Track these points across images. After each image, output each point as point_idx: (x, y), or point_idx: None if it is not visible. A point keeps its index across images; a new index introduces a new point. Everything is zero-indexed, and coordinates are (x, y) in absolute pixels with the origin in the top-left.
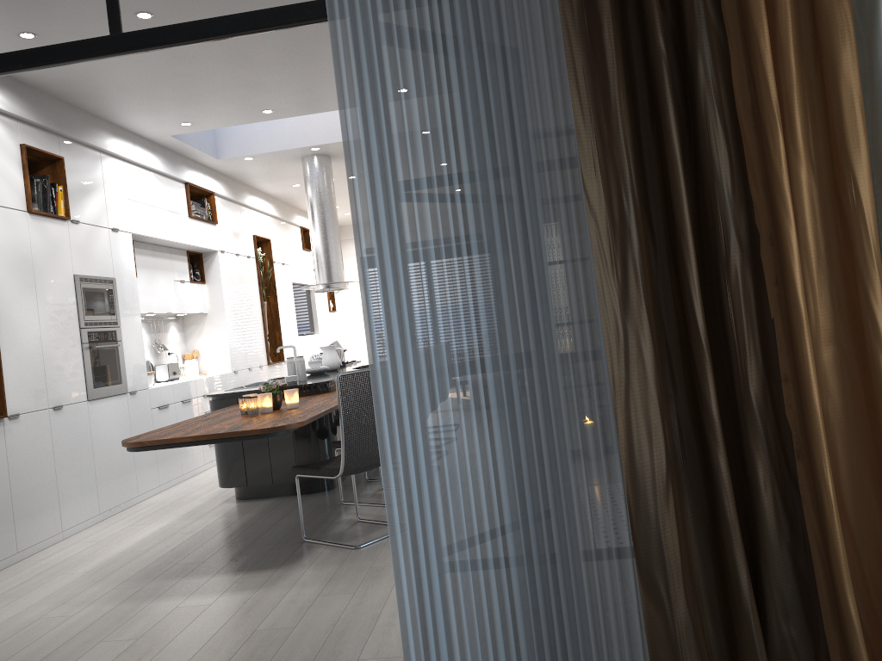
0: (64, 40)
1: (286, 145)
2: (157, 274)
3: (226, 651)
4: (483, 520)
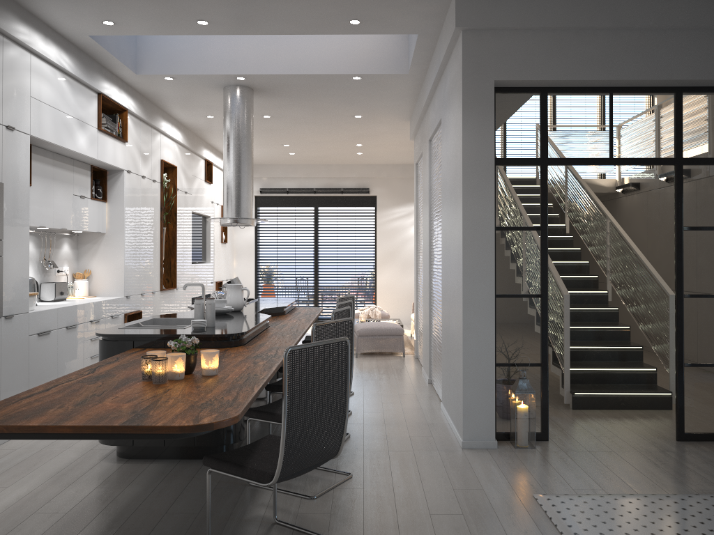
0: None
1: (211, 69)
2: (55, 185)
3: None
4: None
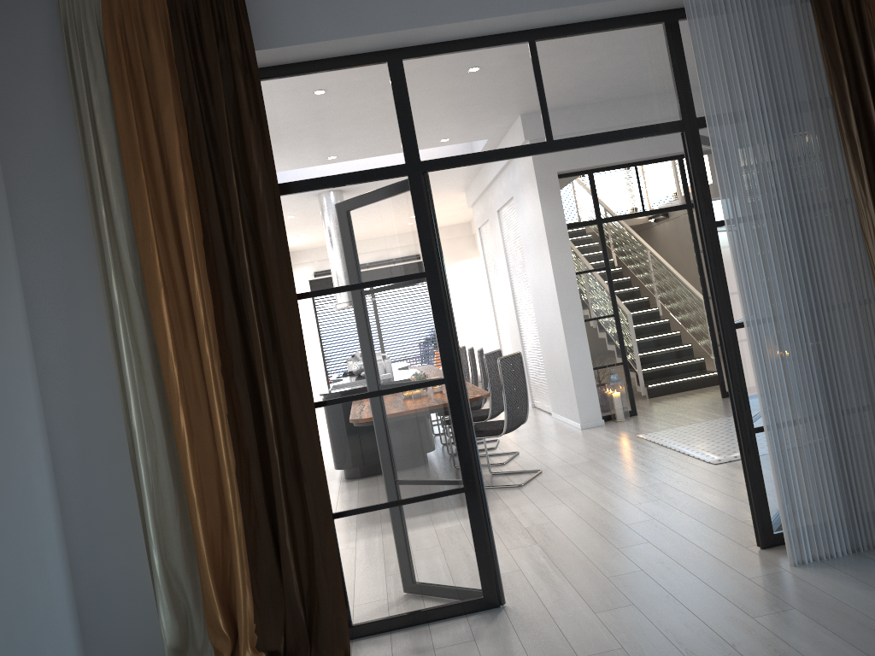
0: (518, 143)
1: None
2: None
3: (523, 538)
4: (807, 391)
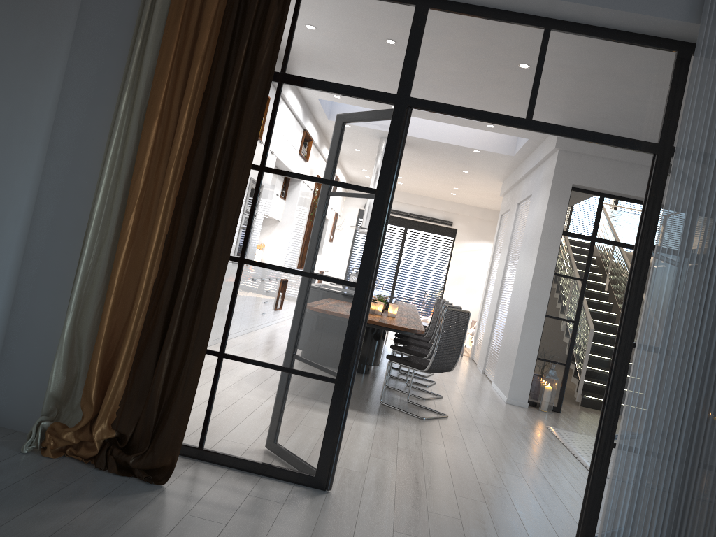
0: (500, 112)
1: None
2: None
3: (389, 453)
4: (672, 428)
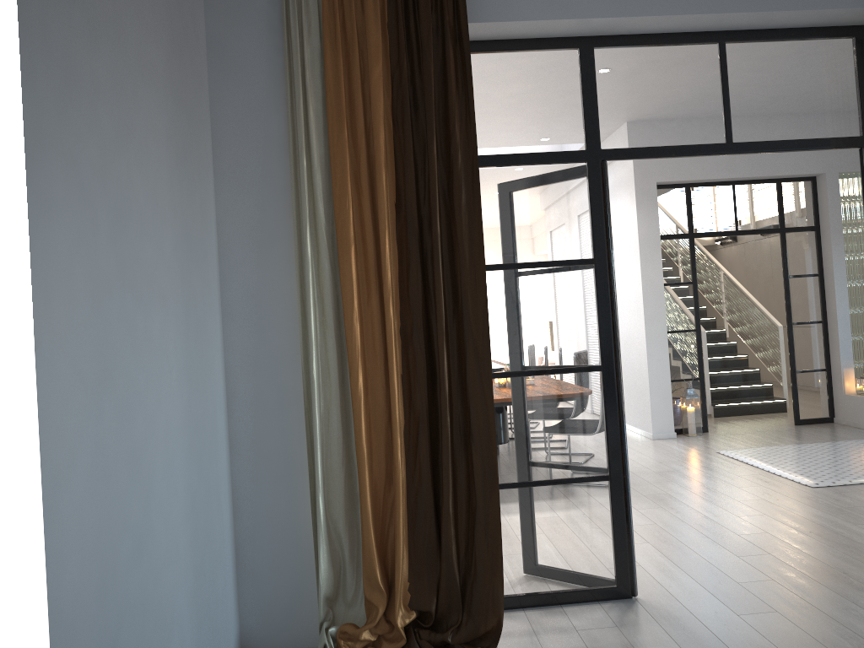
0: (698, 142)
1: None
2: None
3: None
4: None
